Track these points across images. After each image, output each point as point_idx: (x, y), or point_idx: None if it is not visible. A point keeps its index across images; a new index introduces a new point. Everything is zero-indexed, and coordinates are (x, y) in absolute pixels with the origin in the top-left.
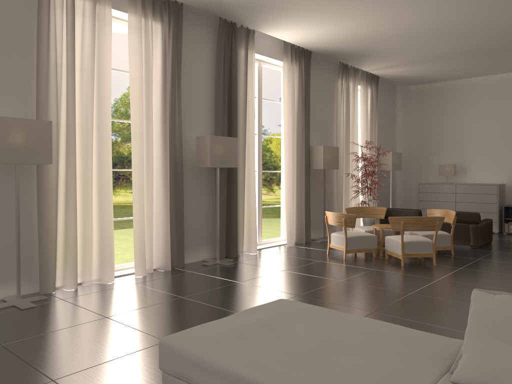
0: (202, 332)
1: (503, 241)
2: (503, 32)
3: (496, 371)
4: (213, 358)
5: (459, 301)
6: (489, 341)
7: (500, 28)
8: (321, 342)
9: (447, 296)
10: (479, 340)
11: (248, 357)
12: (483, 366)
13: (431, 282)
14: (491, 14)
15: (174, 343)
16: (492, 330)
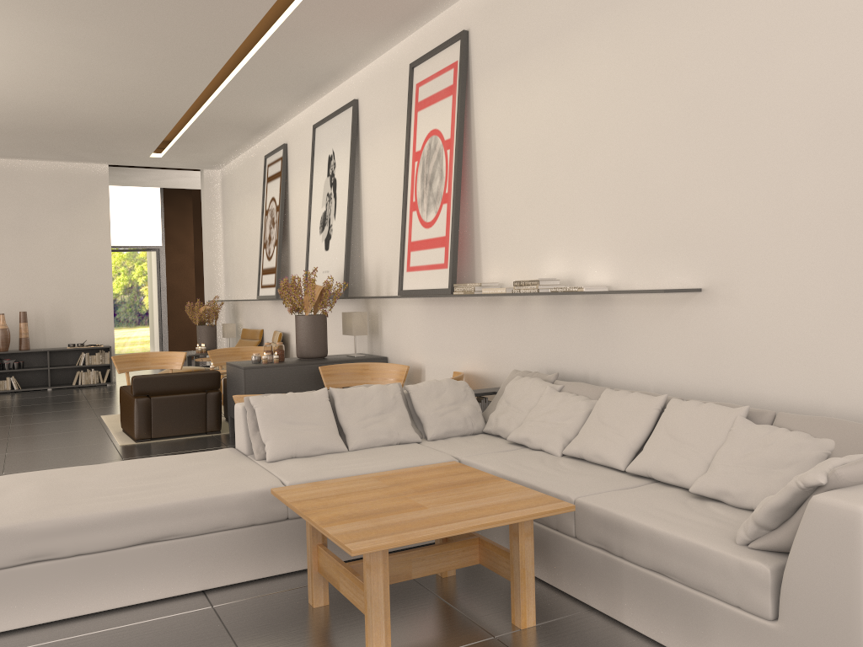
0: (11, 511)
1: (1, 402)
2: (13, 111)
3: (295, 442)
4: (85, 513)
5: (72, 464)
6: (281, 426)
7: (13, 106)
8: (142, 478)
9: (50, 464)
10: (274, 428)
11: (115, 501)
12: (286, 442)
13: (3, 458)
14: (19, 90)
15: (9, 524)
16: (280, 419)
